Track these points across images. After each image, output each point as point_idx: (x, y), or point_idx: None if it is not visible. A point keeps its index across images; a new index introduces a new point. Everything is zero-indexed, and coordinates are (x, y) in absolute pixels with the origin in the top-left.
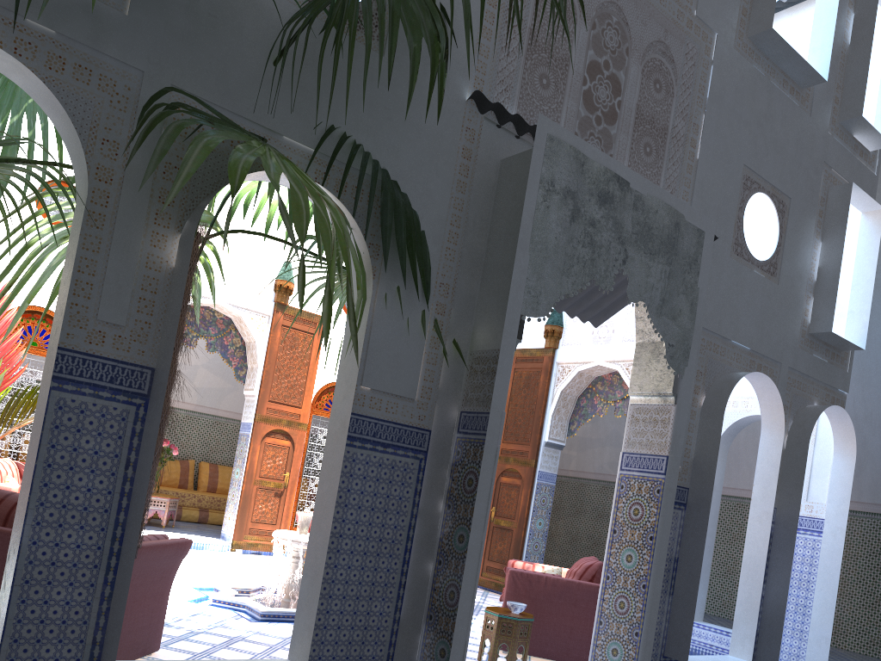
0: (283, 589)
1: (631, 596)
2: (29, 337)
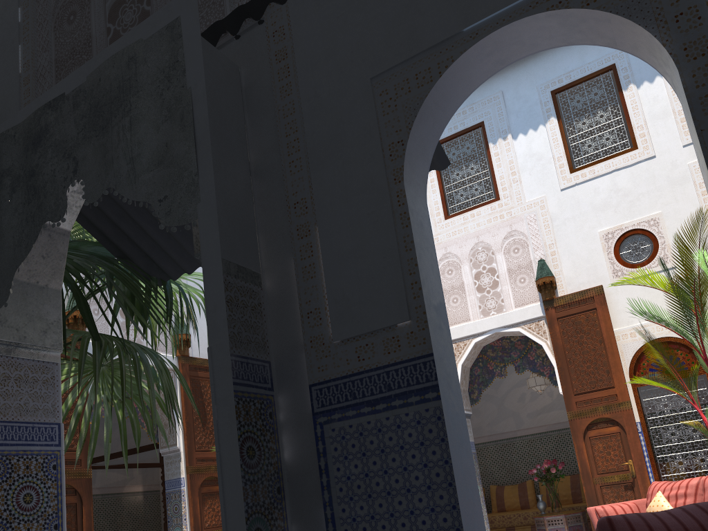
0: None
1: None
2: None
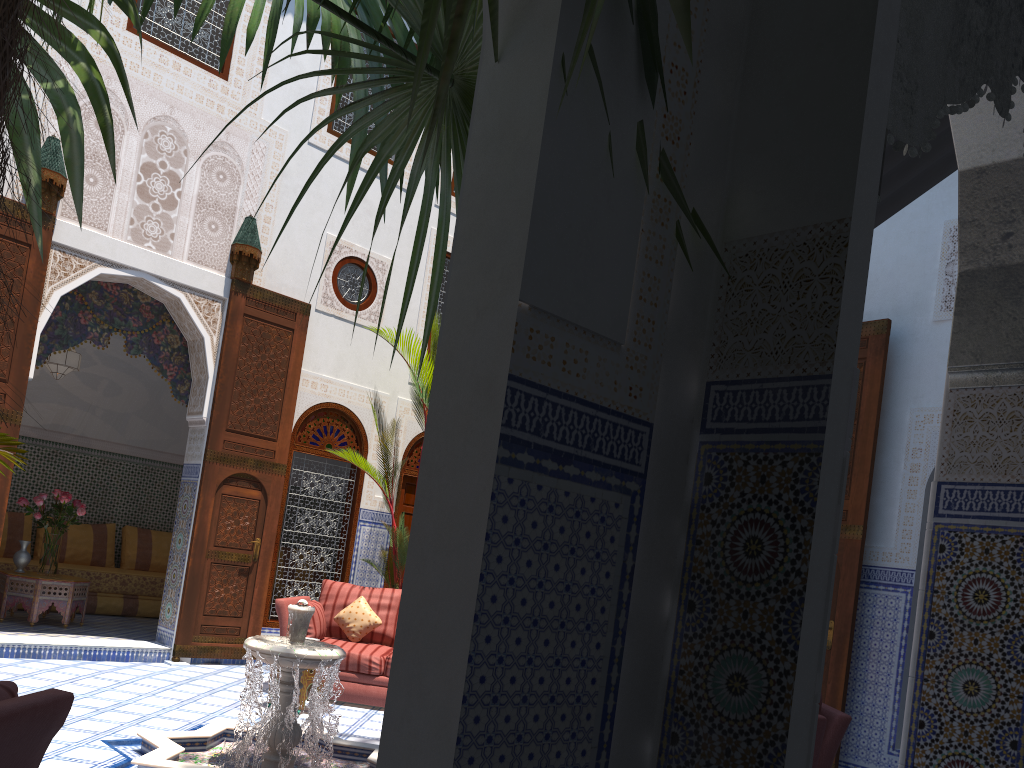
0: (266, 740)
1: (984, 762)
2: None
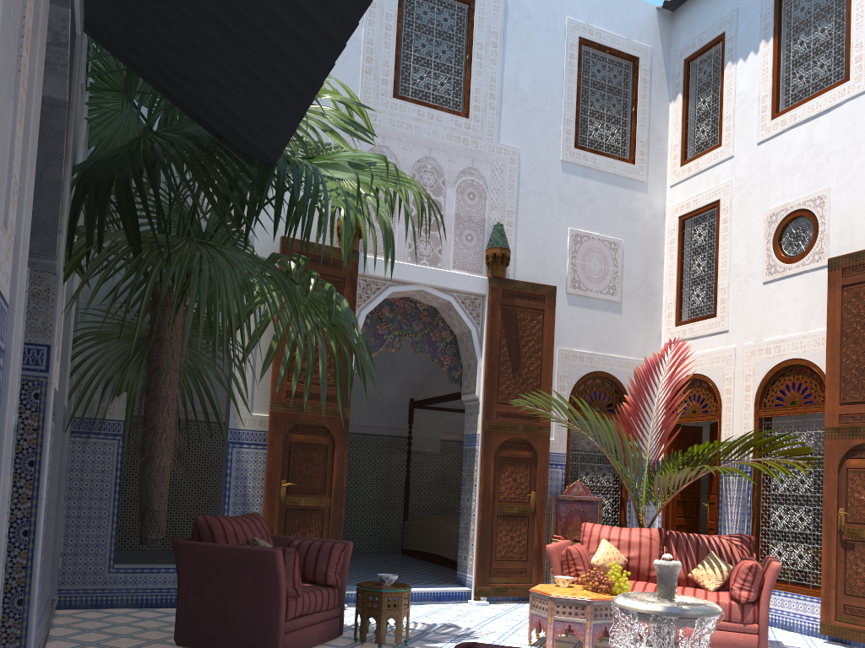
0: None
1: None
2: (787, 397)
